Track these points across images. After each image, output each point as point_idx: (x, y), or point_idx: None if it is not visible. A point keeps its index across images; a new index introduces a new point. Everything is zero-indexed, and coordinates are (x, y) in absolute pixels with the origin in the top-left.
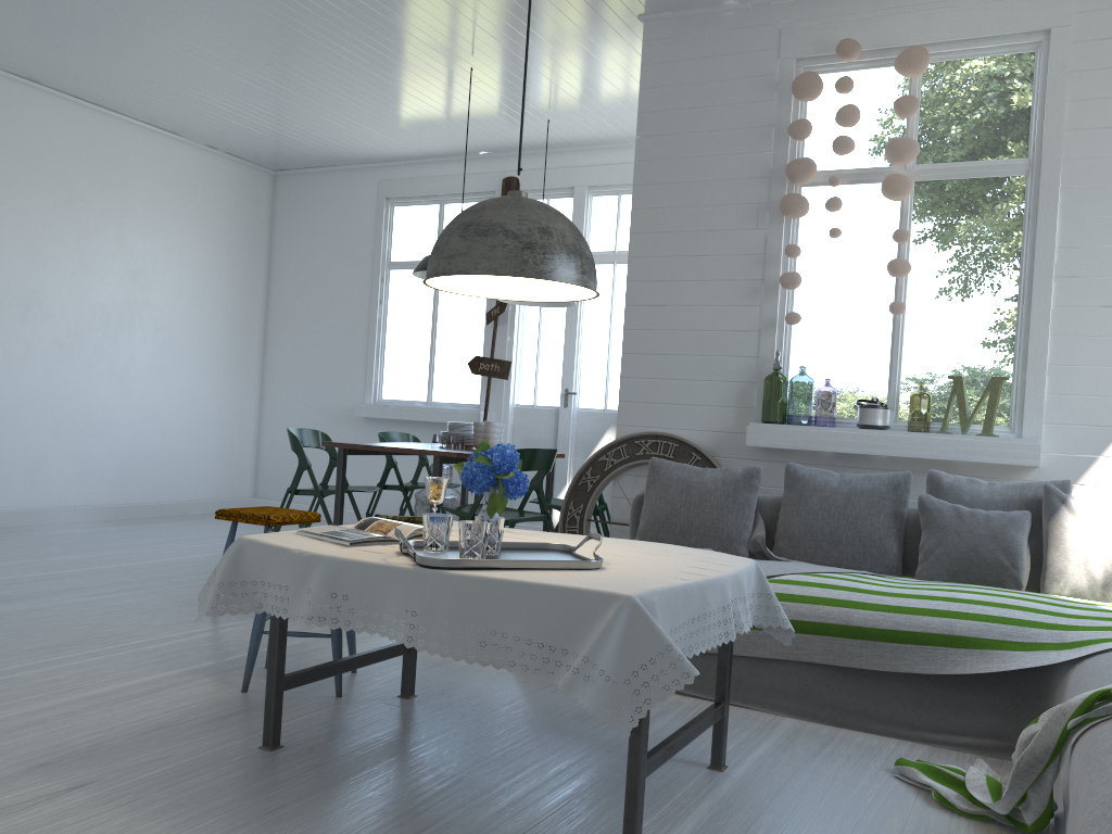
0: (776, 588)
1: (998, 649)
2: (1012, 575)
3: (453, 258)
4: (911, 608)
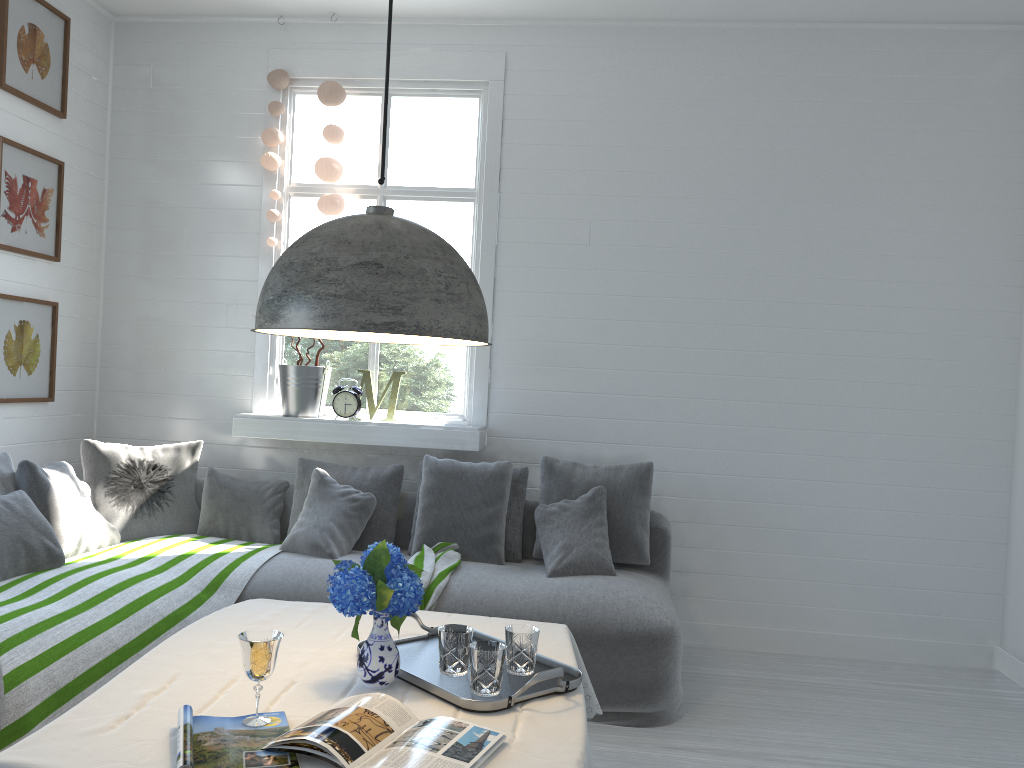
0: (34, 647)
1: (189, 613)
2: (60, 554)
3: (482, 320)
4: (123, 610)
